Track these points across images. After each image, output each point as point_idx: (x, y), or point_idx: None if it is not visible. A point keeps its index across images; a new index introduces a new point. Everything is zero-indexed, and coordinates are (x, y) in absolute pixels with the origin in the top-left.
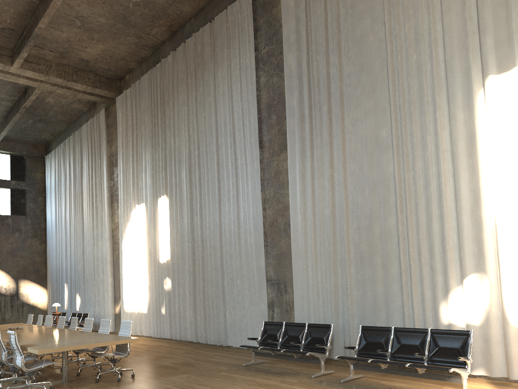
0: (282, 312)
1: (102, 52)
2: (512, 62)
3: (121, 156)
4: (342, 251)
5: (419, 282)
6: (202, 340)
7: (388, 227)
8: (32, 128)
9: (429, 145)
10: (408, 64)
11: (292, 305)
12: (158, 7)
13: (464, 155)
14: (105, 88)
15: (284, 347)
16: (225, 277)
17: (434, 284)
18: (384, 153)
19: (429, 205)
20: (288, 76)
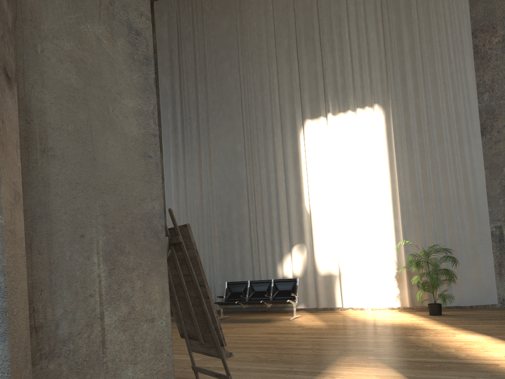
0: None
1: None
2: (319, 113)
3: None
4: (208, 231)
5: (264, 251)
6: None
7: (242, 213)
8: None
9: (270, 159)
10: (256, 102)
11: None
12: None
13: (291, 167)
14: None
15: None
16: None
17: (273, 252)
18: (239, 162)
19: (270, 199)
20: (163, 94)
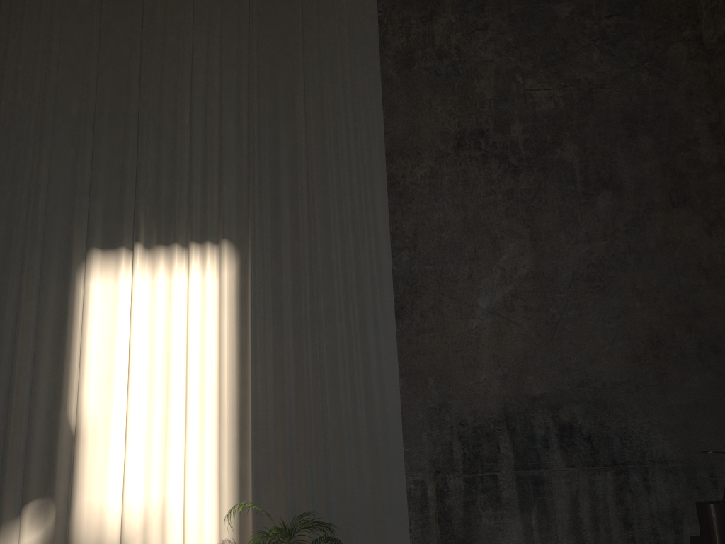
0: None
1: None
2: (120, 240)
3: None
4: None
5: None
6: None
7: None
8: None
9: (8, 315)
10: None
11: None
12: None
13: (50, 337)
14: None
15: None
16: None
17: None
18: None
19: None
20: None
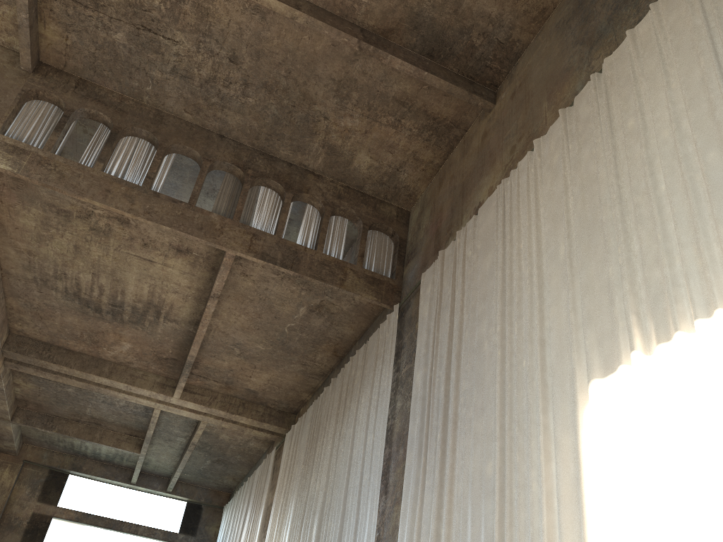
0: None
1: (268, 382)
2: (617, 359)
3: (274, 505)
4: None
5: None
6: None
7: None
8: (212, 470)
9: (533, 484)
10: (515, 372)
11: None
12: (316, 330)
13: (570, 499)
14: (275, 423)
15: None
16: None
17: None
18: (488, 498)
19: None
20: (413, 398)
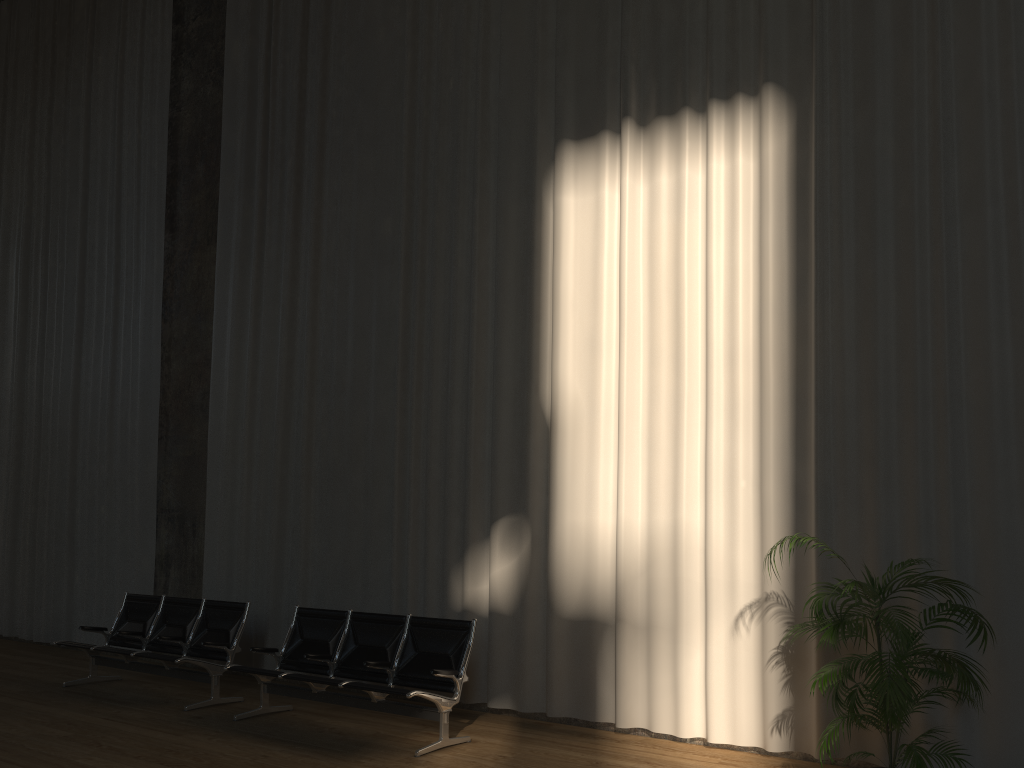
0: (185, 578)
1: None
2: (600, 120)
3: None
4: (298, 458)
5: (423, 528)
6: (22, 633)
7: (379, 415)
8: None
9: (460, 260)
10: (438, 95)
11: (203, 564)
12: None
13: (513, 286)
14: None
15: (154, 648)
16: (79, 499)
17: (445, 532)
18: (384, 268)
19: (450, 379)
20: (230, 86)
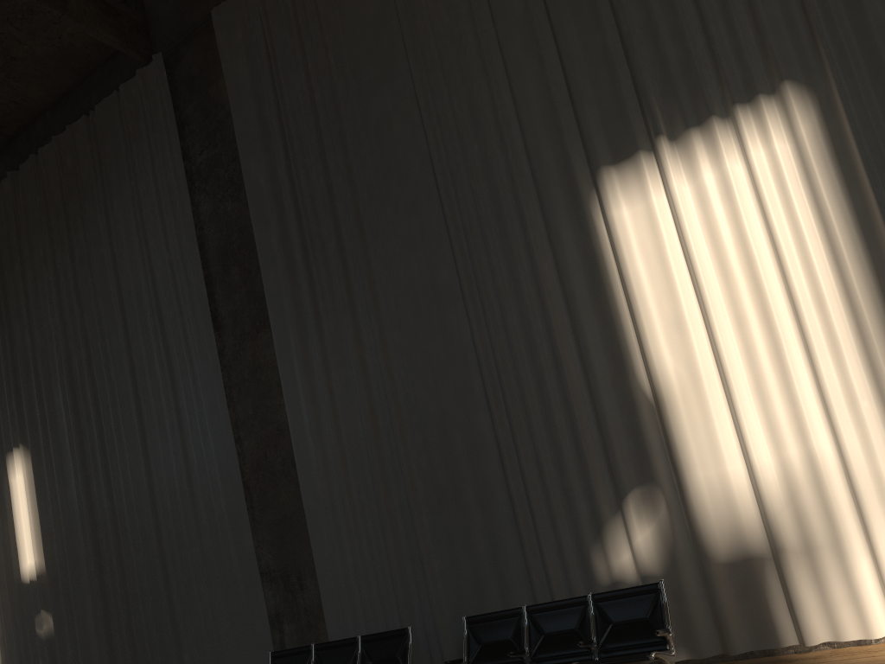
0: (300, 629)
1: None
2: (633, 144)
3: None
4: (401, 491)
5: (549, 521)
6: None
7: (478, 433)
8: None
9: (525, 285)
10: (467, 159)
11: (318, 611)
12: None
13: (584, 295)
14: None
15: None
16: (173, 584)
17: (575, 518)
18: (450, 309)
19: (543, 386)
20: (254, 197)
